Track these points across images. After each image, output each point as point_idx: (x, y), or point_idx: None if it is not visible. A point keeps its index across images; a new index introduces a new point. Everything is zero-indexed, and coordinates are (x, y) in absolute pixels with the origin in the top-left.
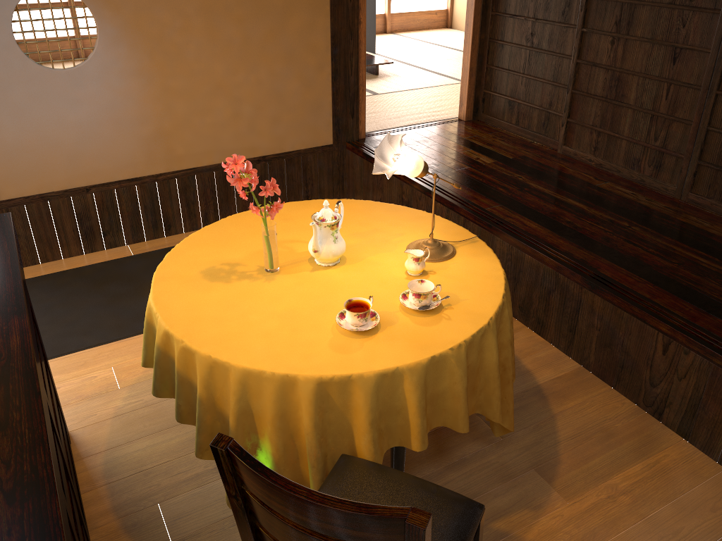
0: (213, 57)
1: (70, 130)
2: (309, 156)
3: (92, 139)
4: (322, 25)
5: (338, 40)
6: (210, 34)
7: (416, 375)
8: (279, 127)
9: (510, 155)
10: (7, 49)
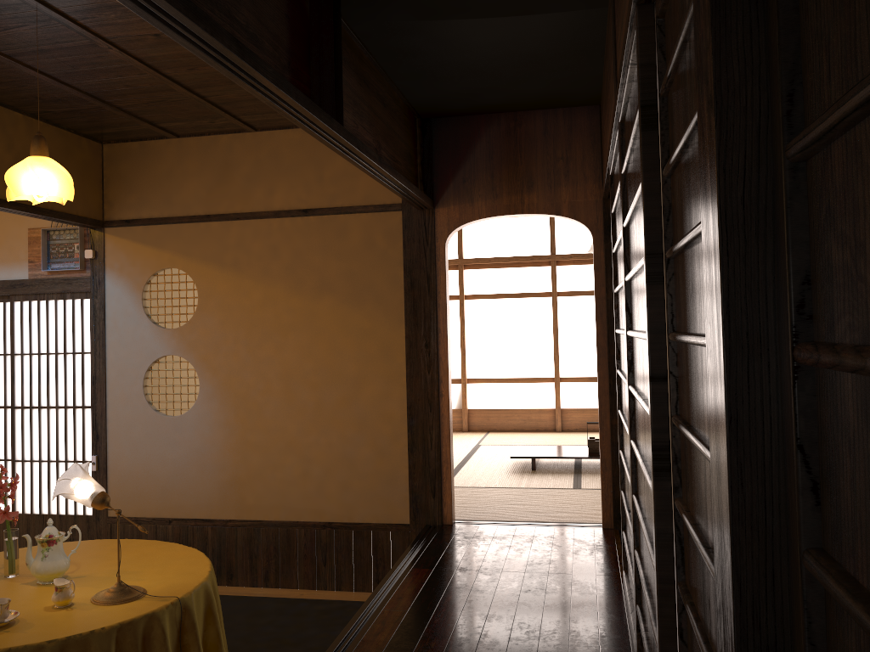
0: (288, 417)
1: (167, 466)
2: (381, 532)
3: (181, 476)
4: (398, 395)
5: (415, 411)
6: (287, 396)
7: None
8: (348, 494)
9: (556, 569)
10: (137, 397)
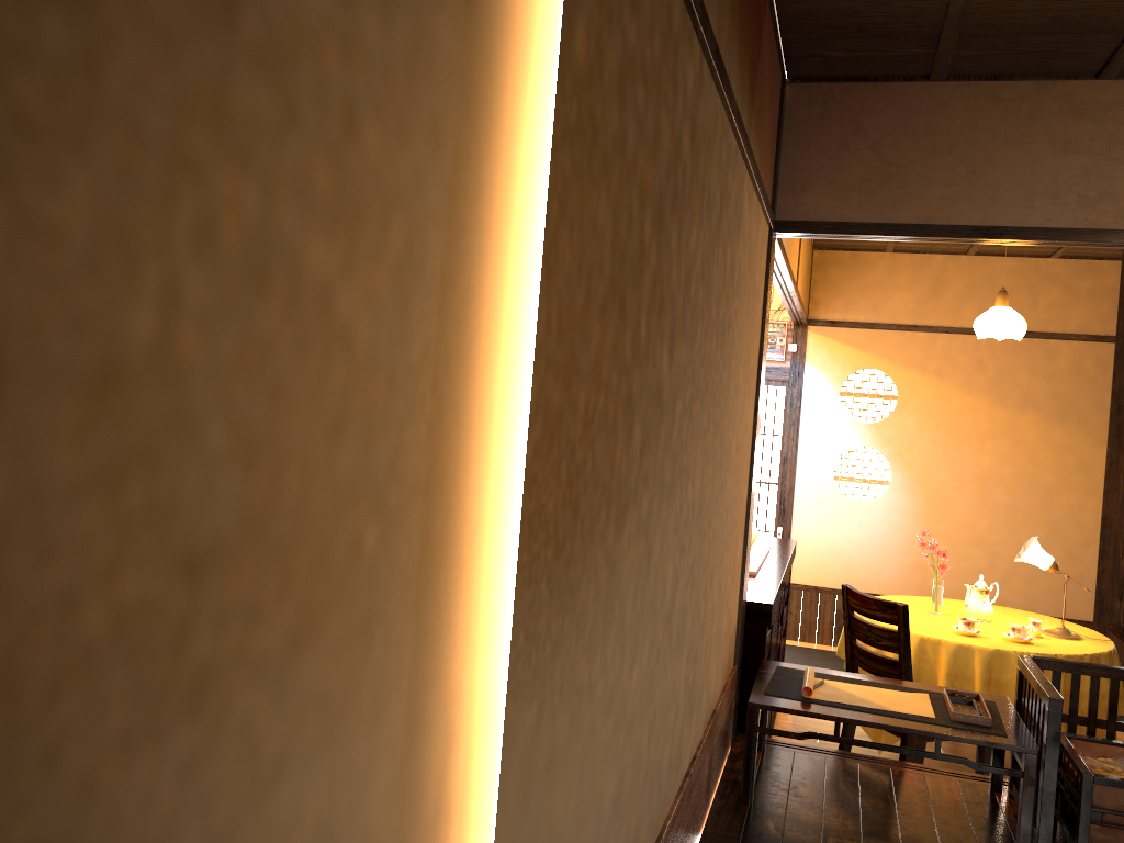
0: (978, 514)
1: (851, 544)
2: None
3: (864, 555)
4: (1092, 507)
5: (1108, 523)
6: (979, 496)
7: (982, 654)
8: (1033, 589)
9: None
10: (826, 480)
